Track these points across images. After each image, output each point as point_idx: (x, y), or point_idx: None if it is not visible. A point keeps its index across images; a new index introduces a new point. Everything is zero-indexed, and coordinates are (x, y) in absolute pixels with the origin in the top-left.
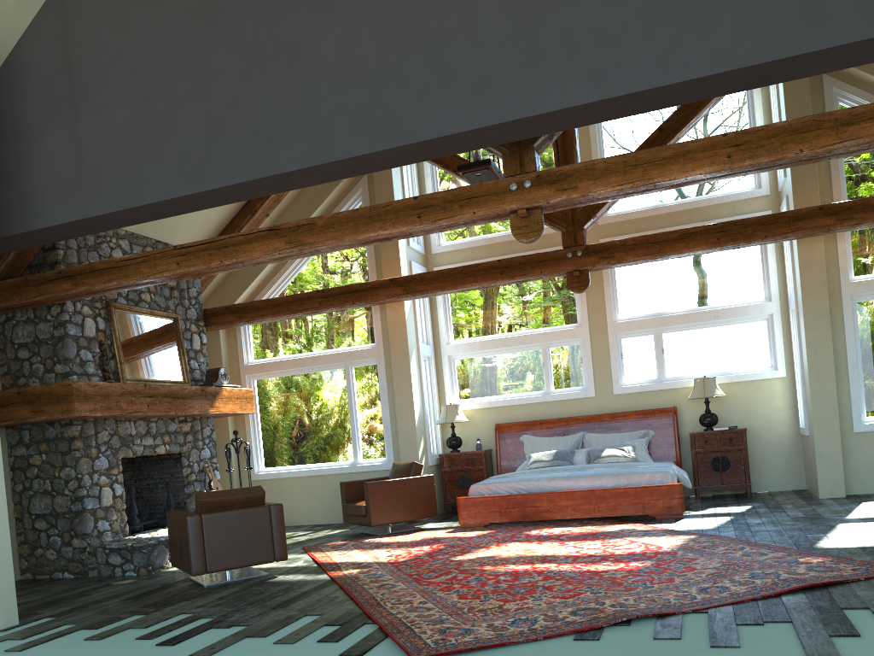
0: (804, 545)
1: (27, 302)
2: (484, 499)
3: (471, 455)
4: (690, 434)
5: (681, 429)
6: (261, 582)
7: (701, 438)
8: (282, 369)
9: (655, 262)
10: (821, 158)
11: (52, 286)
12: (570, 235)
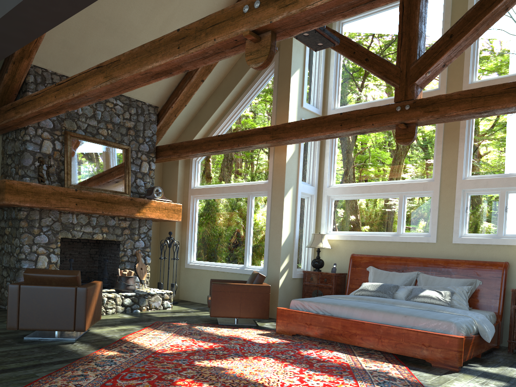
0: None
1: (0, 125)
2: (295, 313)
3: (325, 275)
4: (512, 290)
5: (511, 284)
6: (52, 346)
7: None
8: (211, 193)
9: (513, 127)
10: None
11: (8, 114)
12: (402, 90)
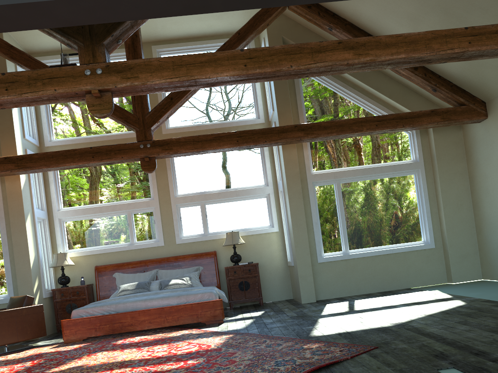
0: (303, 335)
1: None
2: (82, 320)
3: (77, 289)
4: (225, 267)
5: (219, 265)
6: None
7: (232, 270)
8: None
9: (200, 160)
10: (303, 74)
11: None
12: (142, 133)
